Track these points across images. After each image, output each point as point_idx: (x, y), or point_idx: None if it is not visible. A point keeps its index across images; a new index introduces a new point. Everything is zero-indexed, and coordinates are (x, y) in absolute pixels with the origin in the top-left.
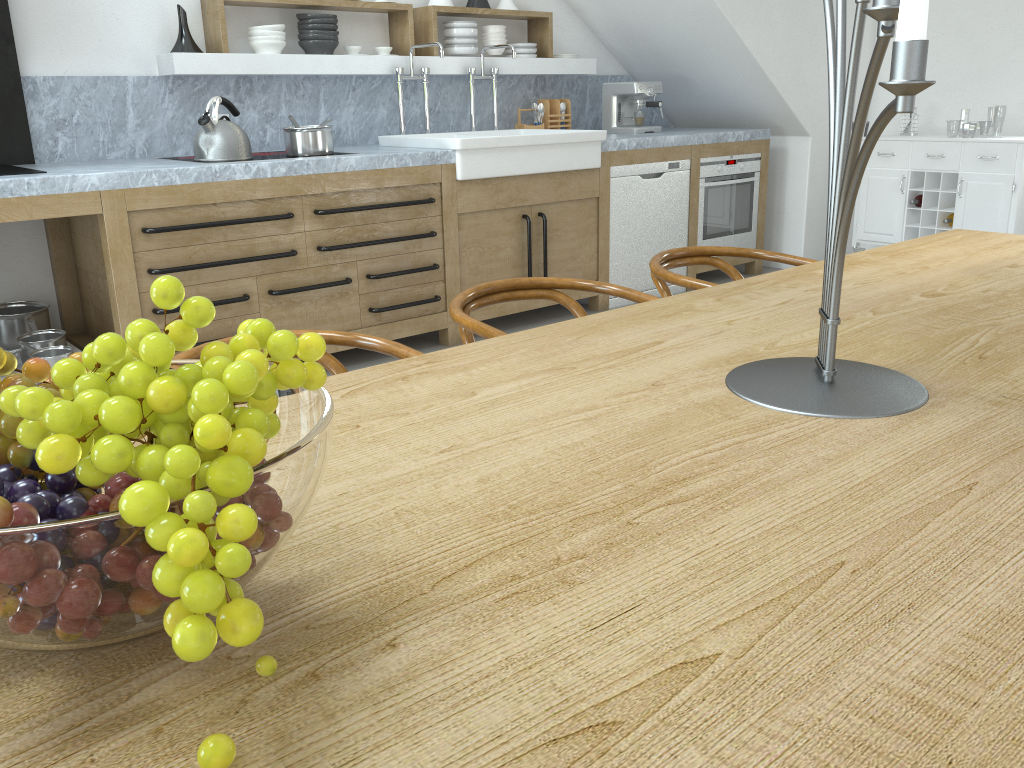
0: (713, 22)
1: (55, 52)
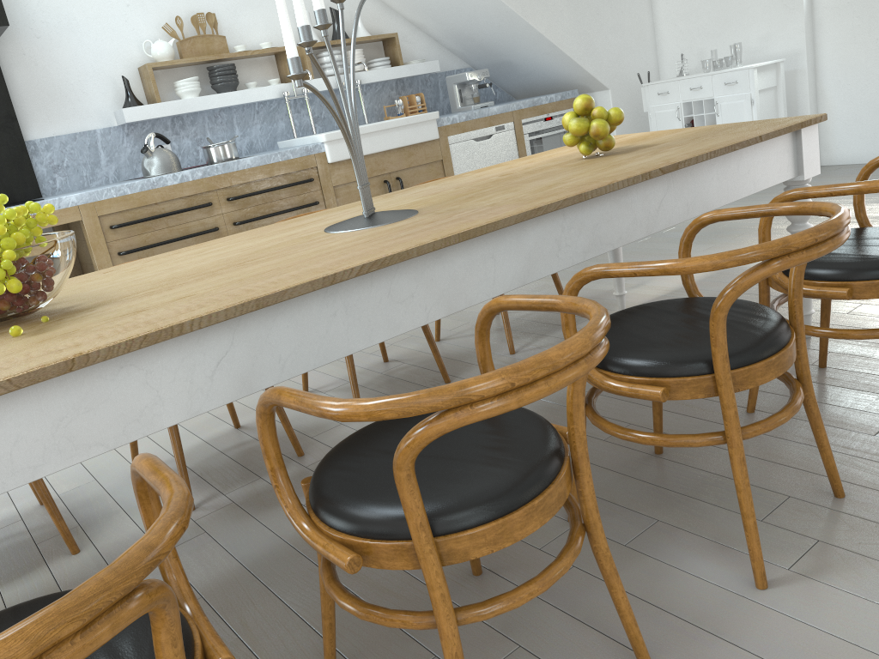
0: (511, 19)
1: (45, 121)
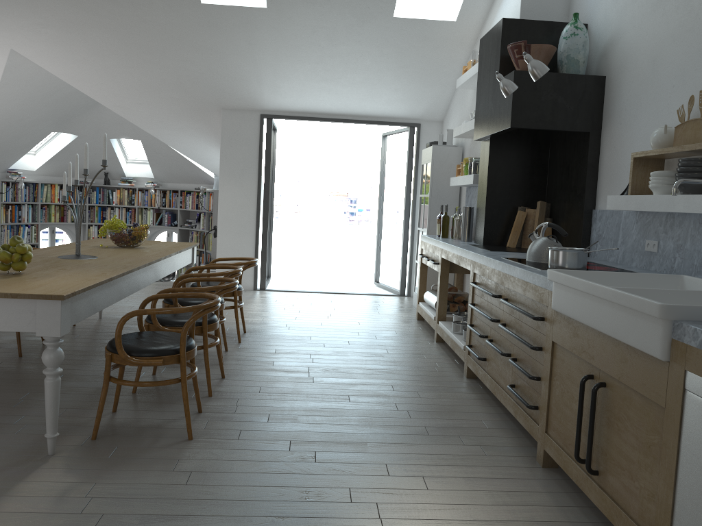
0: None
1: (606, 196)
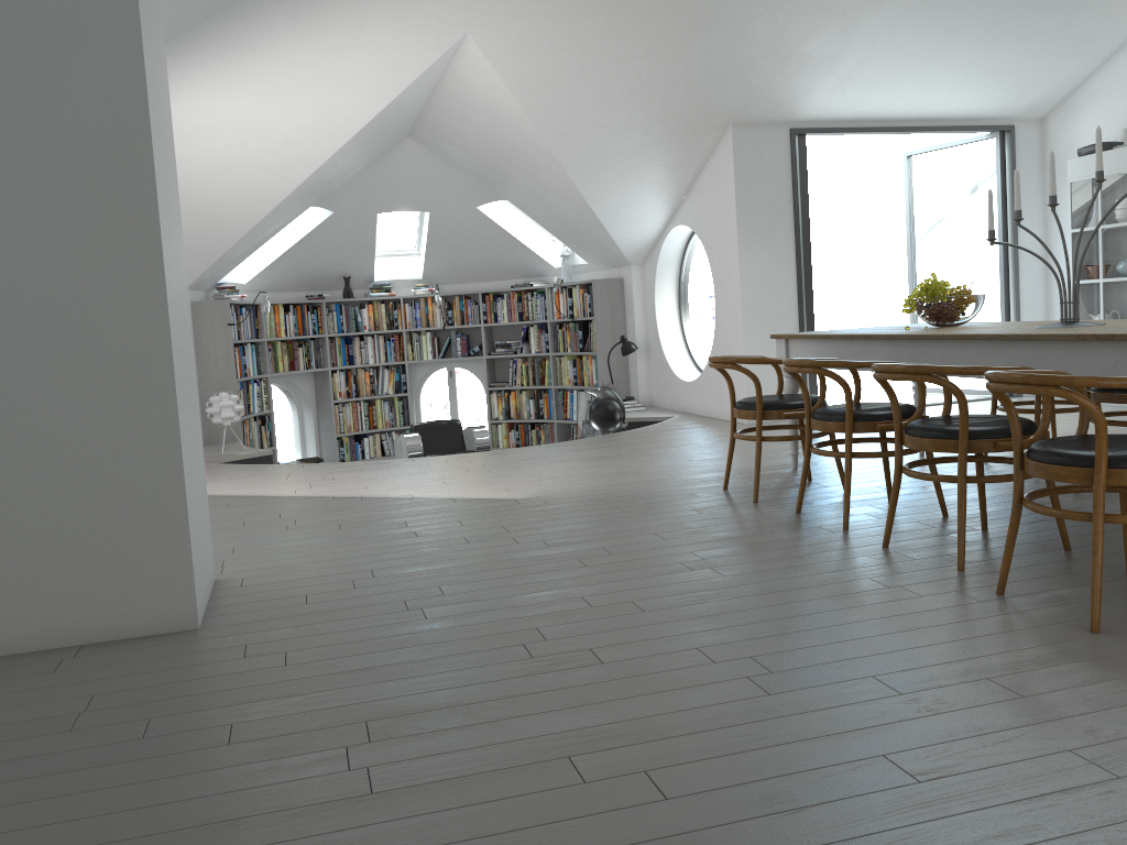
0: None
1: None
